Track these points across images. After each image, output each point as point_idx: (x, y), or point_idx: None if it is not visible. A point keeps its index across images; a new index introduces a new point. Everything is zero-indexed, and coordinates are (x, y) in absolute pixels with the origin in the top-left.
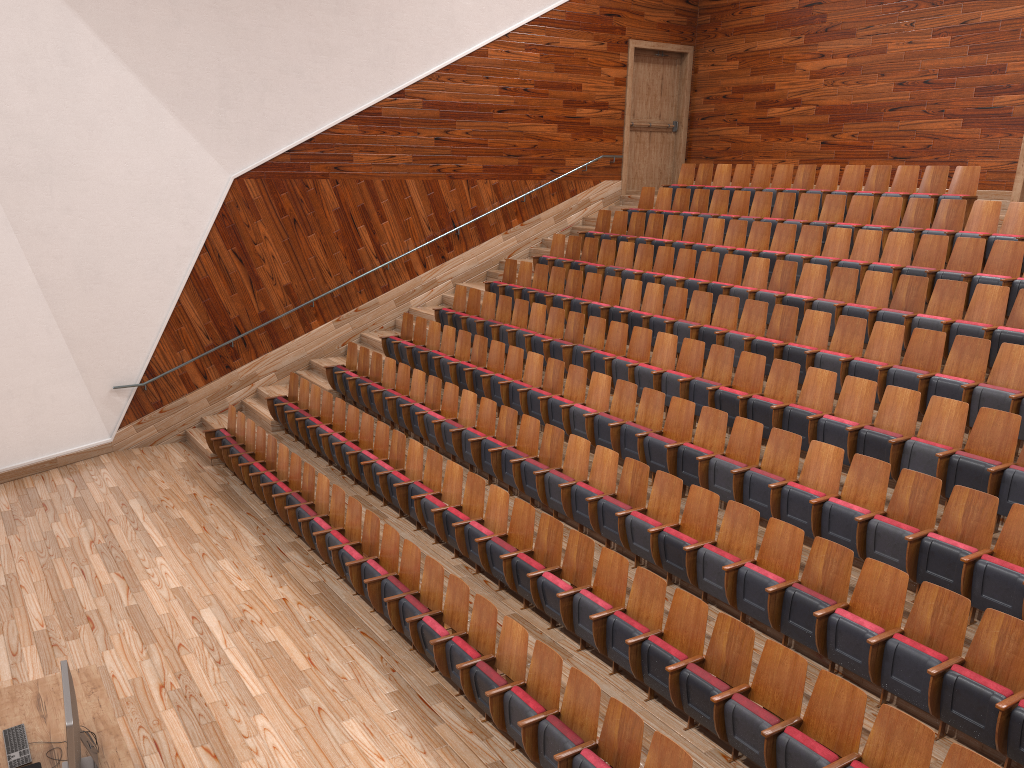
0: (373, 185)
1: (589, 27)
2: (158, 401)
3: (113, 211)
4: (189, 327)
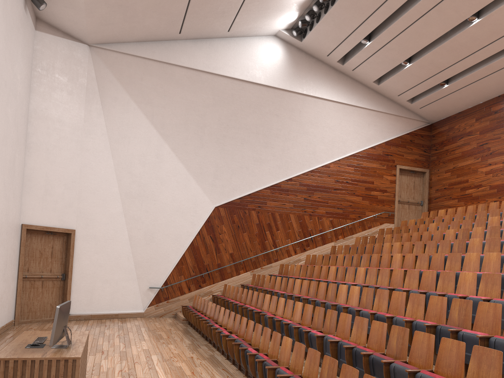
0: (274, 215)
1: (377, 159)
2: (167, 297)
3: (164, 214)
4: (186, 266)
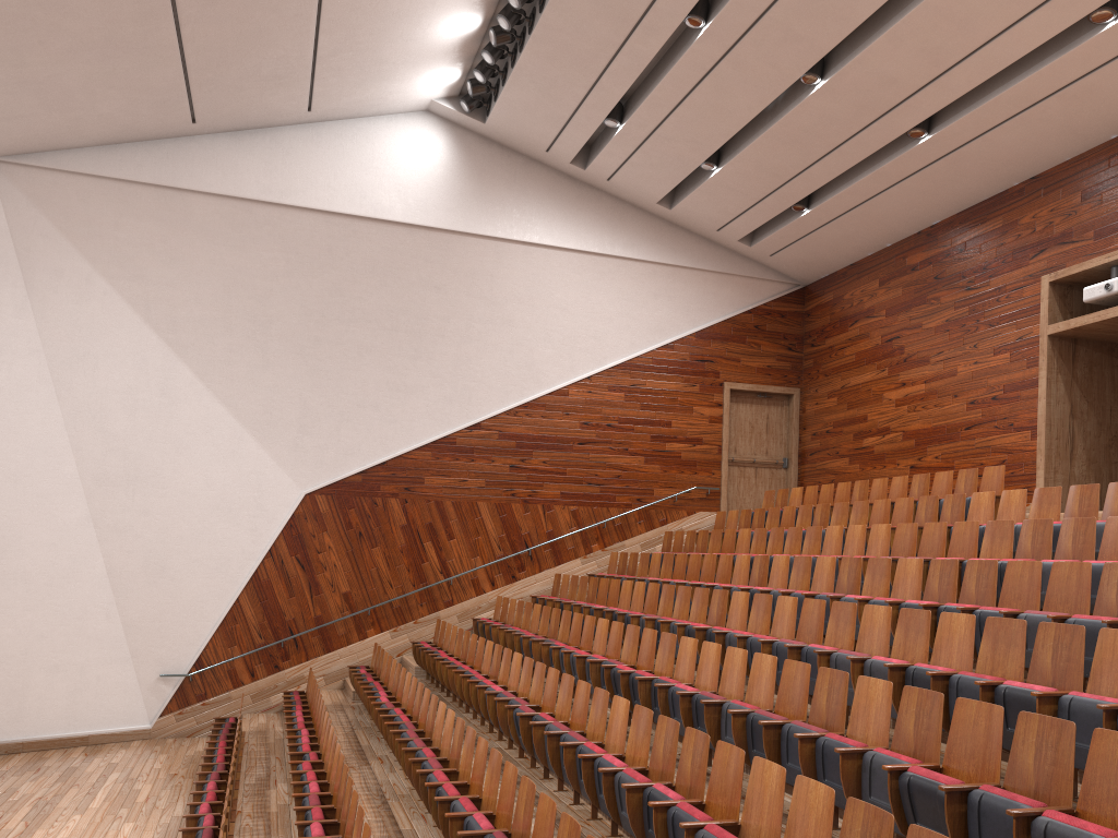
0: (443, 505)
1: (678, 371)
2: (202, 693)
3: (186, 515)
4: (244, 625)
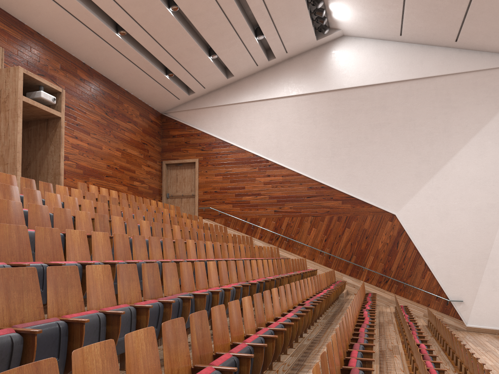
0: None
1: None
2: None
3: None
4: None
